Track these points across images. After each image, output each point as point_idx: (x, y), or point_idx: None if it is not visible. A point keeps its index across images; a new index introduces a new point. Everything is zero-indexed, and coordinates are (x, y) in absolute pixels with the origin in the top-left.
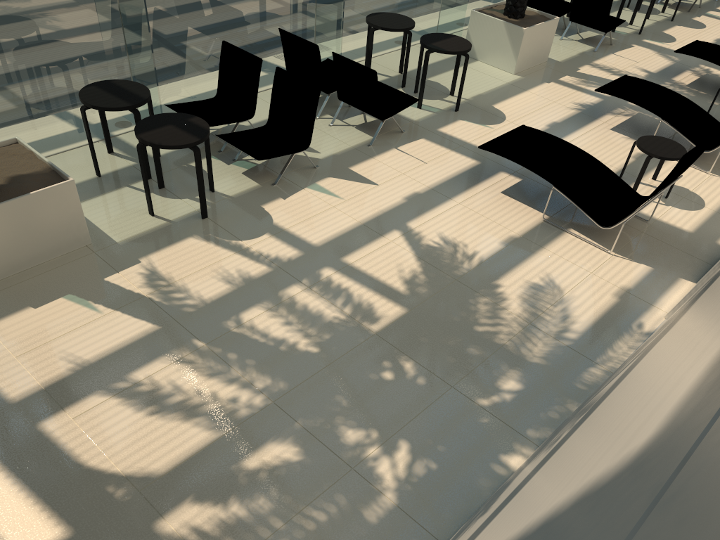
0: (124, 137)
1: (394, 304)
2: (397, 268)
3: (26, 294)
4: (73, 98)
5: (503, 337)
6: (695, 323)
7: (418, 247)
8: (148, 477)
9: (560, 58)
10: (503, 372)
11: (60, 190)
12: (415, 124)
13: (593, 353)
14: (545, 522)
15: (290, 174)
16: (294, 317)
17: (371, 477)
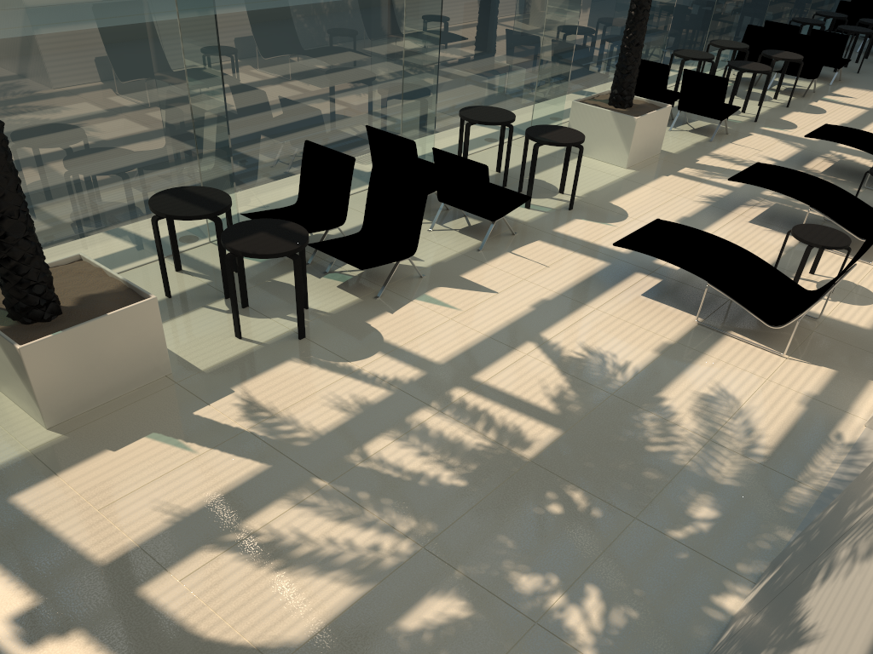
0: (191, 253)
1: (546, 426)
2: (540, 384)
3: (101, 435)
4: (136, 210)
5: (683, 457)
6: None
7: (559, 359)
8: (285, 648)
9: (674, 149)
10: (691, 497)
11: (141, 309)
12: (526, 225)
13: (792, 470)
14: None
15: (394, 285)
16: (429, 446)
17: (561, 632)
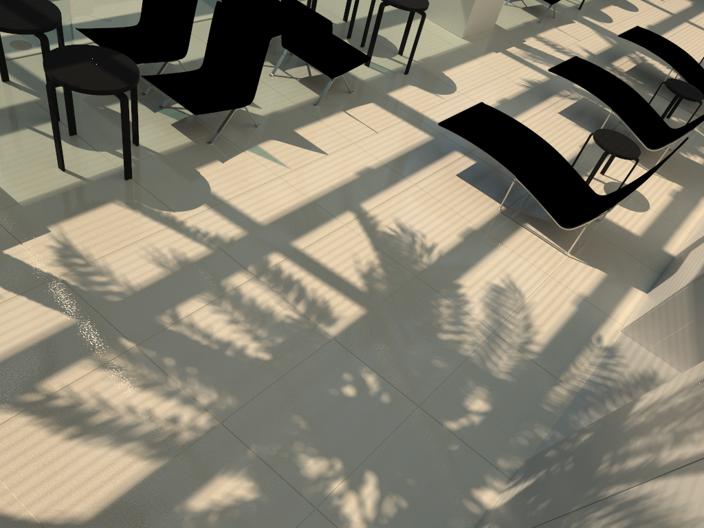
0: (22, 62)
1: (352, 303)
2: (353, 258)
3: None
4: None
5: (468, 348)
6: None
7: (373, 234)
8: (70, 524)
9: (506, 25)
10: (469, 389)
11: None
12: (363, 84)
13: (556, 369)
14: None
15: (228, 131)
16: (240, 314)
17: (337, 519)
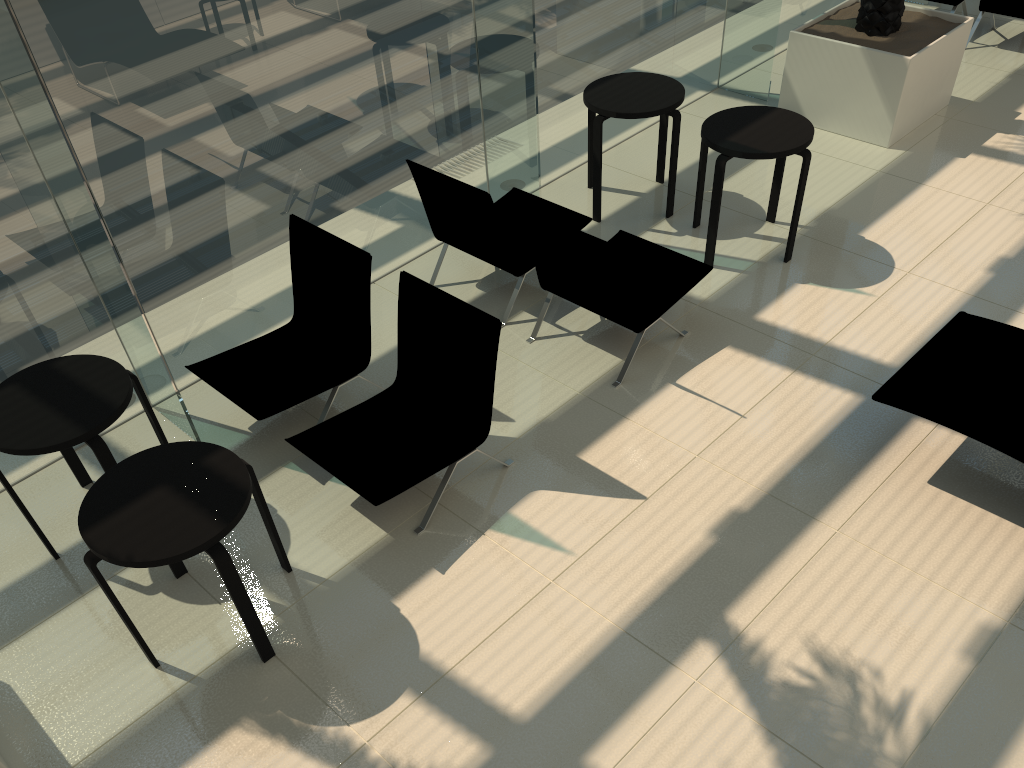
0: (117, 436)
1: None
2: None
3: None
4: None
5: None
6: None
7: (762, 693)
8: None
9: (973, 92)
10: None
11: None
12: (705, 308)
13: None
14: None
15: (454, 491)
16: None
17: None
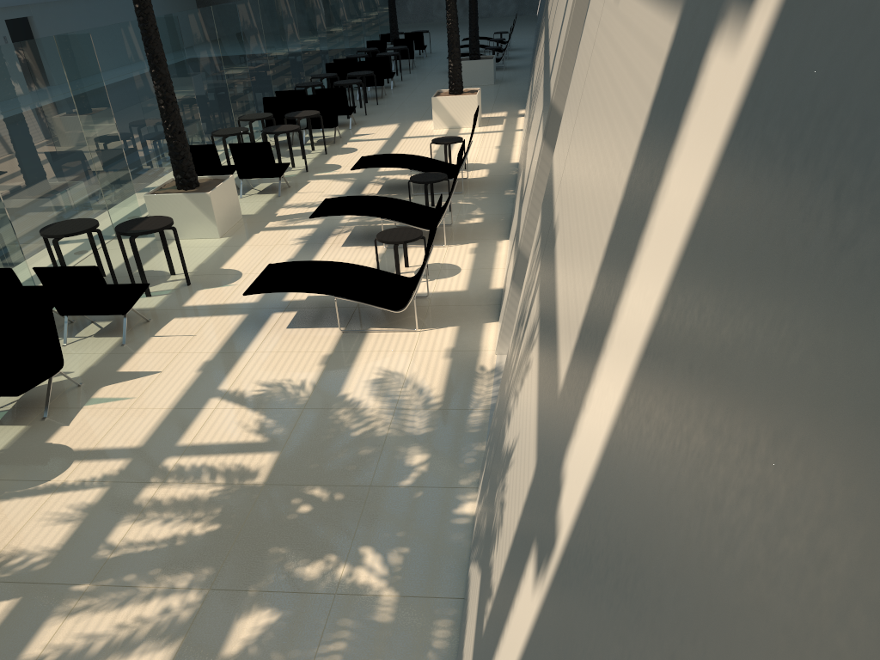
0: None
1: (263, 454)
2: (240, 425)
3: None
4: None
5: (383, 429)
6: (601, 137)
7: (245, 401)
8: None
9: (253, 211)
10: (404, 453)
11: None
12: (156, 310)
13: (463, 403)
14: (652, 106)
15: (55, 402)
16: (169, 513)
17: (359, 590)
